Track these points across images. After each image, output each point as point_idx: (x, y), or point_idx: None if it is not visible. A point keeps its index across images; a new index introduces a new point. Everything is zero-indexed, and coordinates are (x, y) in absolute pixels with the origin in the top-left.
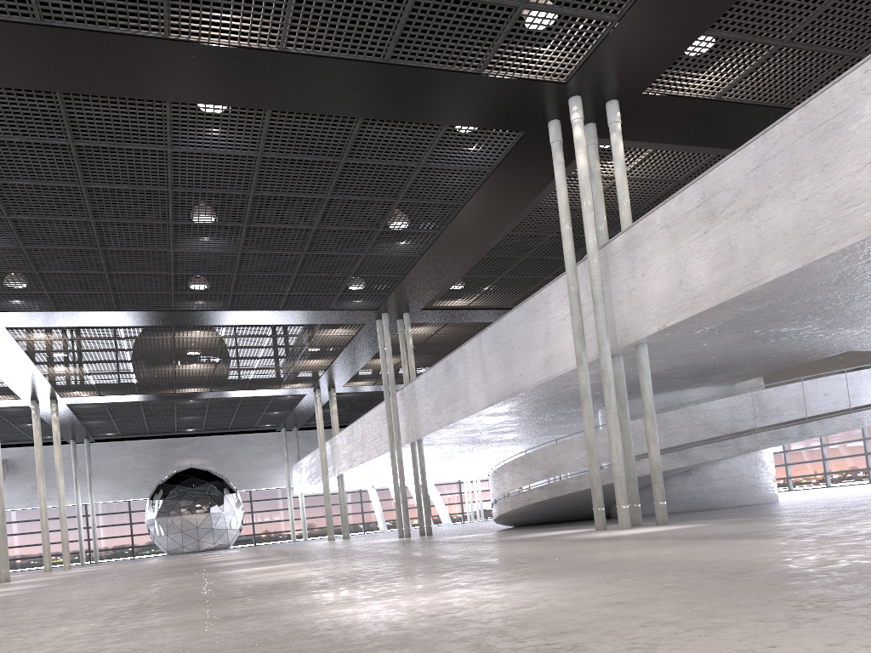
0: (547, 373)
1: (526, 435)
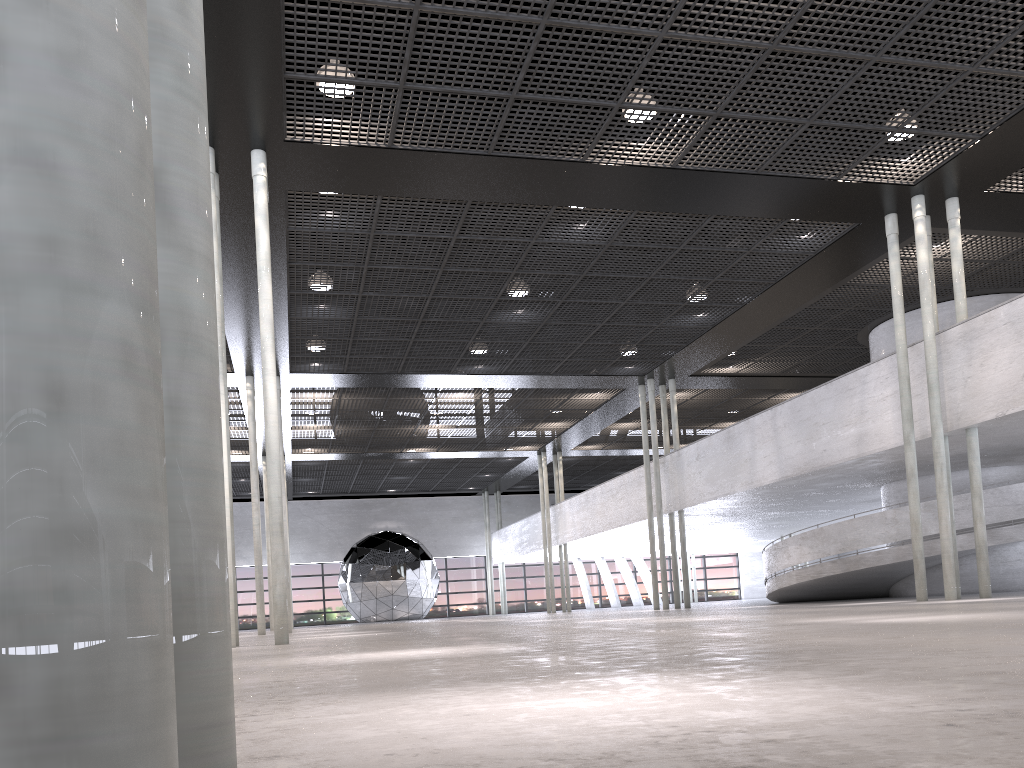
0: (859, 450)
1: (787, 509)
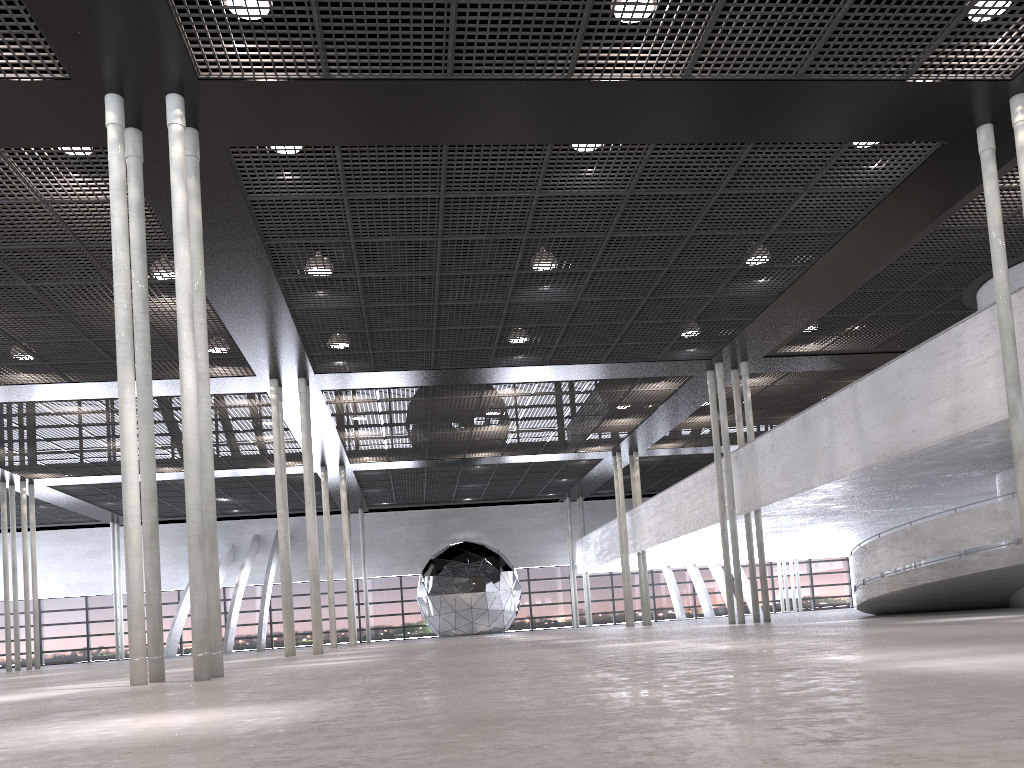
0: (955, 428)
1: (886, 506)
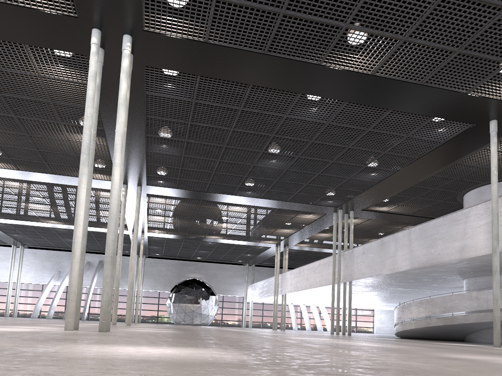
0: (460, 255)
1: (408, 287)
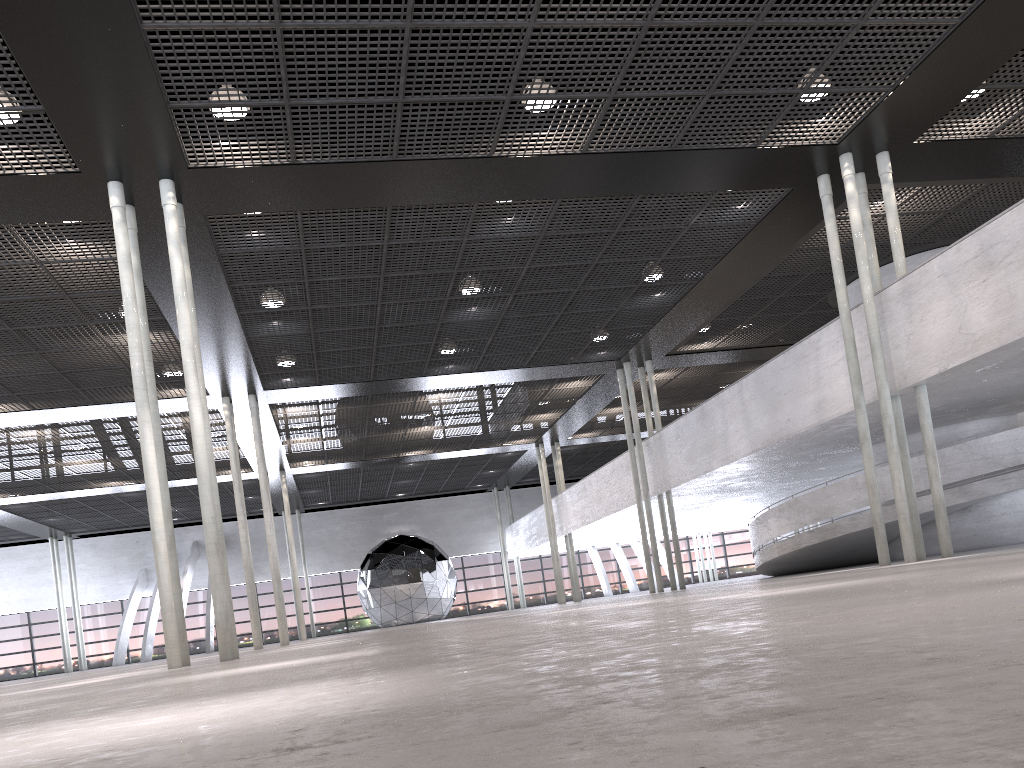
0: (819, 417)
1: (779, 480)
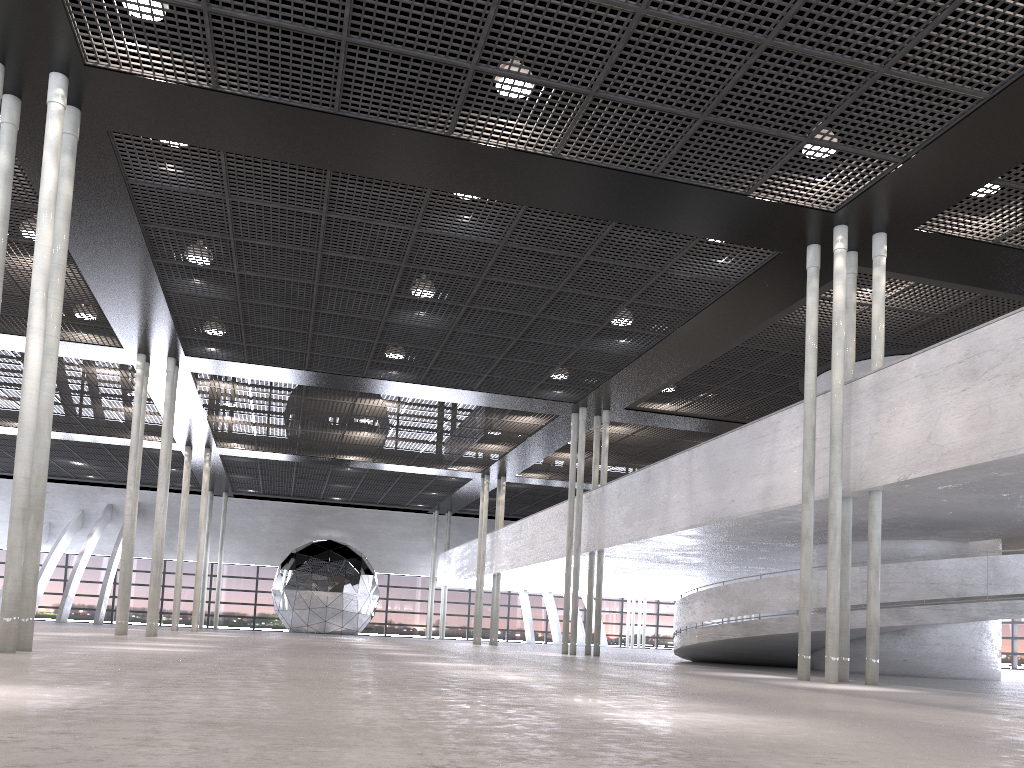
0: (764, 504)
1: (717, 562)
